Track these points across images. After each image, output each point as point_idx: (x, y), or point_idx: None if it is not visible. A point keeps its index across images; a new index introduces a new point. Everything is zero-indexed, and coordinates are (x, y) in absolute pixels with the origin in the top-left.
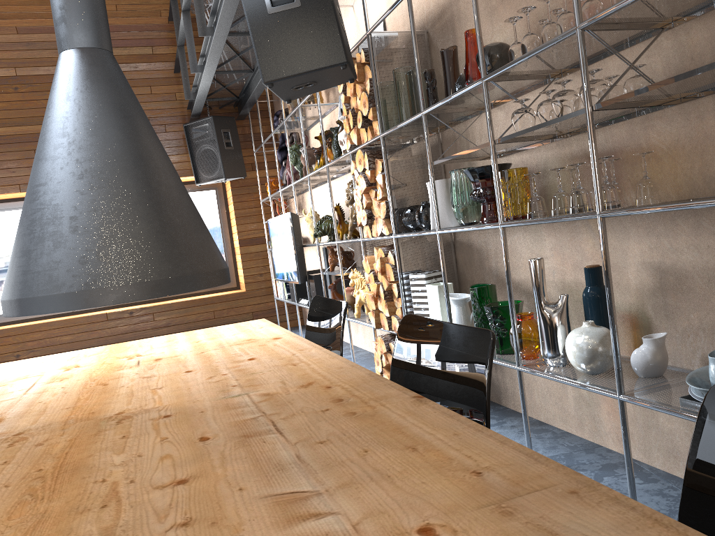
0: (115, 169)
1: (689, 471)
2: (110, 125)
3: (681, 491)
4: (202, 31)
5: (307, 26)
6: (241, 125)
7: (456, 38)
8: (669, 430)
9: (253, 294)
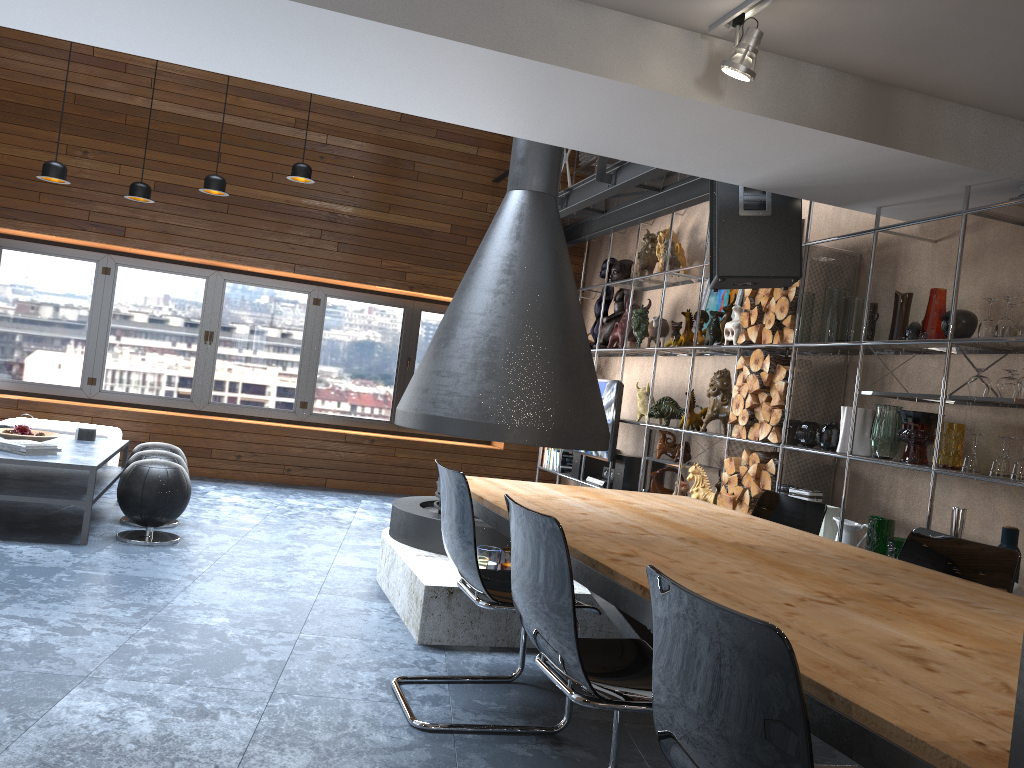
0: (551, 317)
1: None
2: (552, 273)
3: None
4: (600, 177)
5: (772, 235)
6: None
7: (897, 274)
8: None
9: (511, 455)
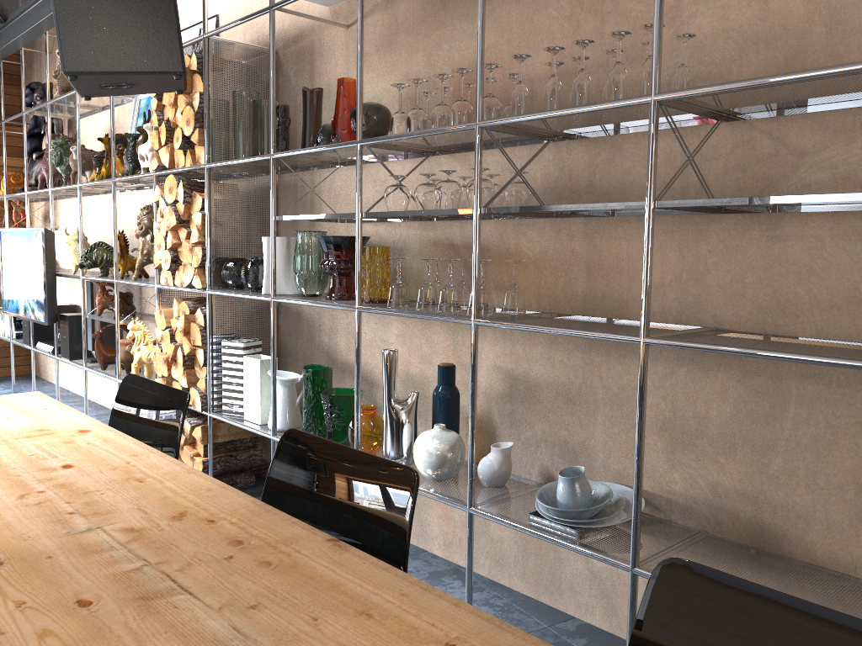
0: None
1: (634, 636)
2: None
3: (506, 600)
4: None
5: (136, 13)
6: None
7: (314, 71)
8: (500, 537)
9: None
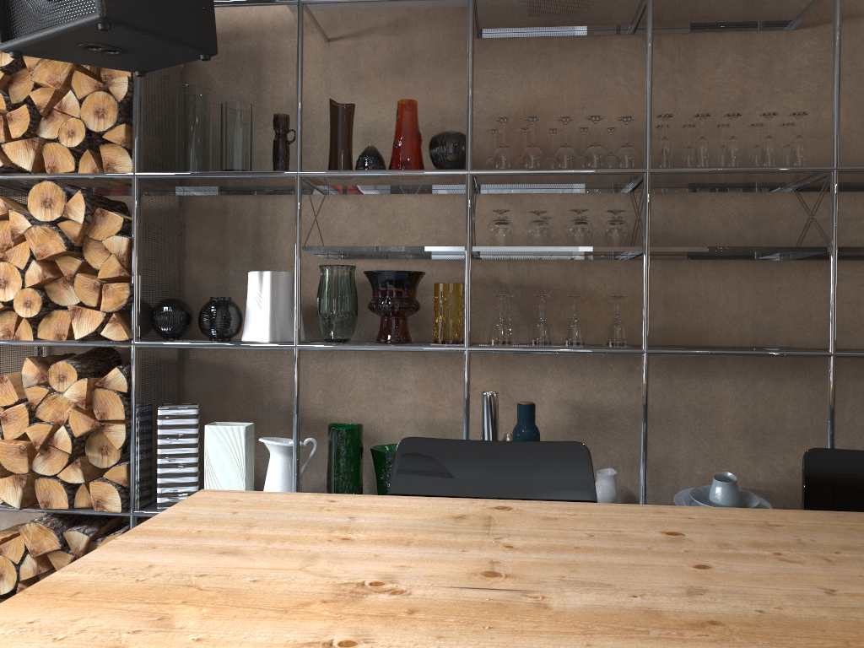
0: None
1: None
2: None
3: None
4: None
5: None
6: None
7: (263, 80)
8: None
9: None
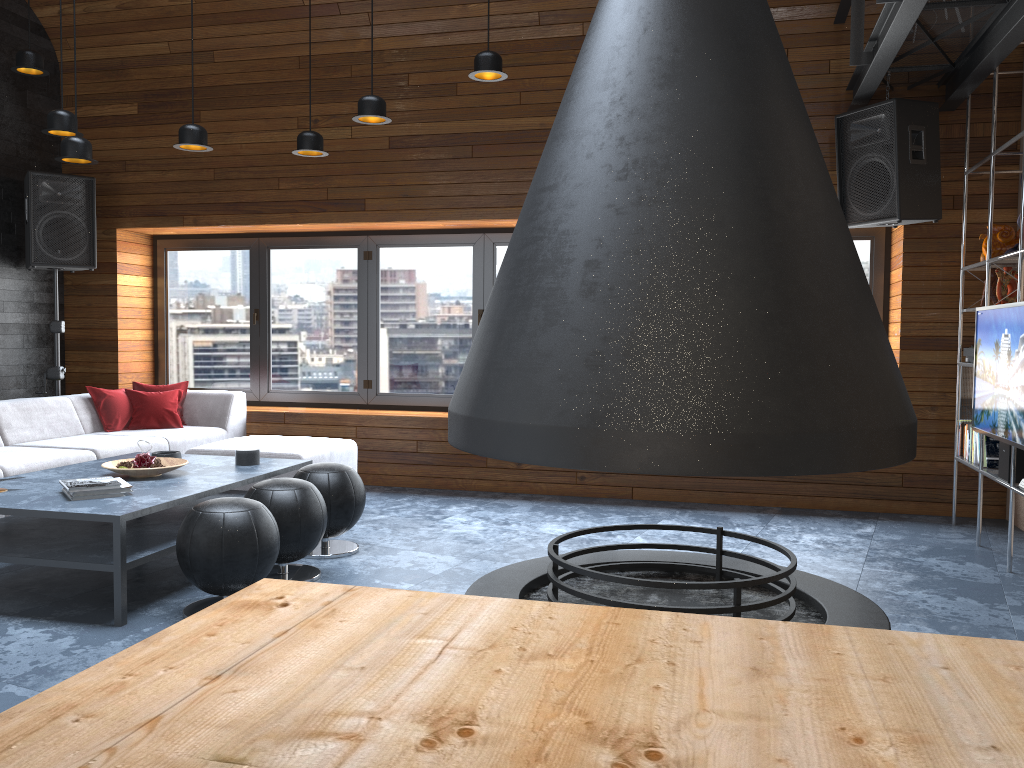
0: (696, 163)
1: None
2: (703, 63)
3: None
4: None
5: None
6: (946, 122)
7: None
8: None
9: None
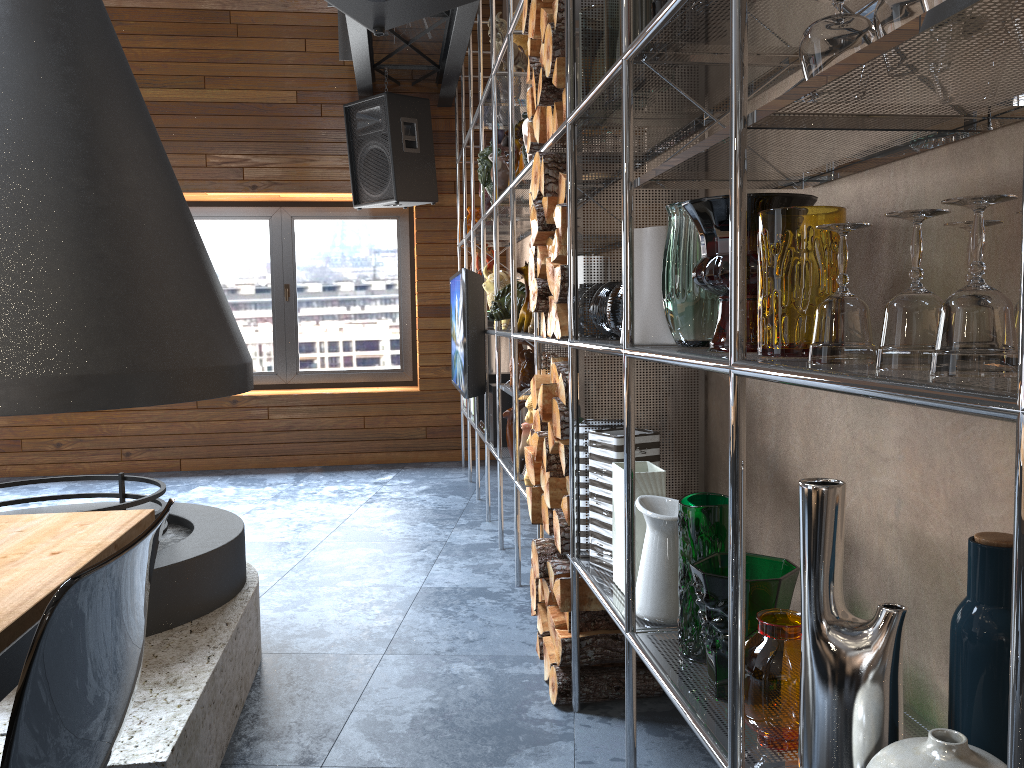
0: None
1: None
2: (8, 50)
3: None
4: None
5: None
6: (446, 117)
7: None
8: None
9: (431, 397)
